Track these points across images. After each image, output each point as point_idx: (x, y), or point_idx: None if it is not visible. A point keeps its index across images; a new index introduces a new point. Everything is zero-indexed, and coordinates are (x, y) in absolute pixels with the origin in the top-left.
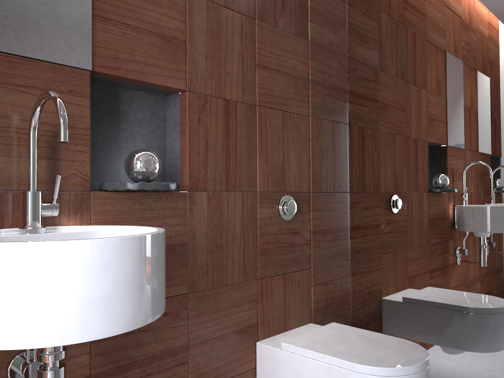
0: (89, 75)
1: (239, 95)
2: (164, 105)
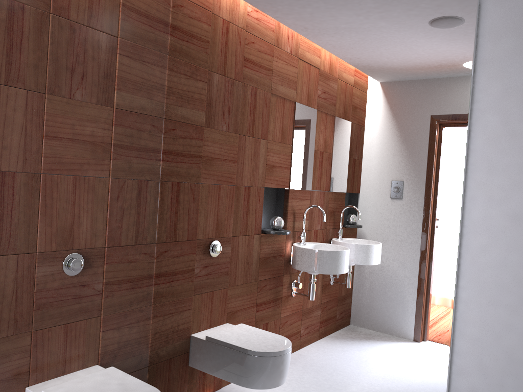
0: None
1: (19, 166)
2: None
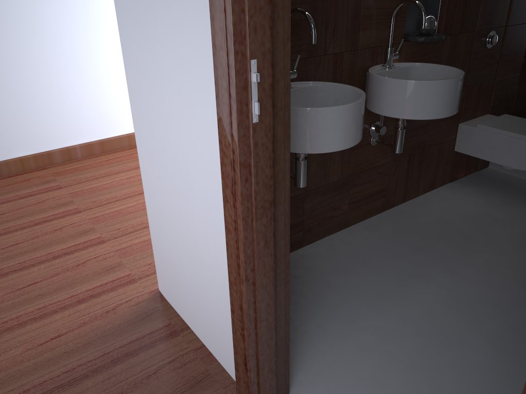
0: None
1: None
2: None
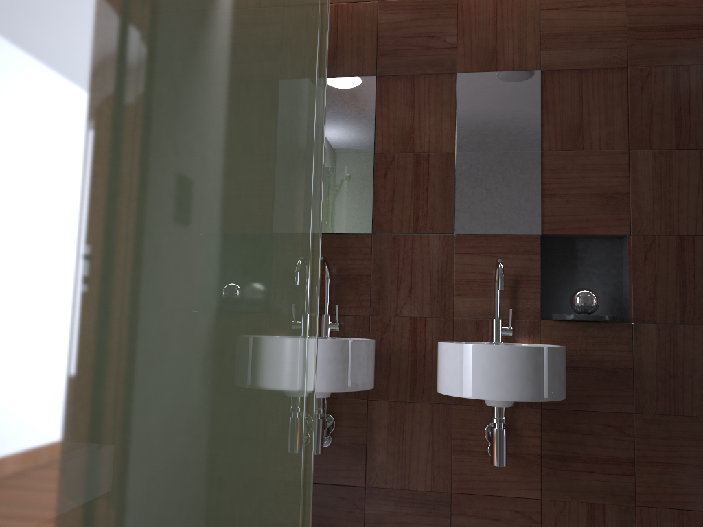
0: (539, 237)
1: (698, 229)
2: (619, 246)
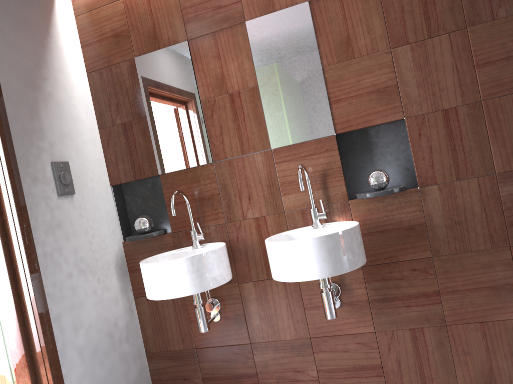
0: (334, 137)
1: (458, 101)
2: (403, 126)
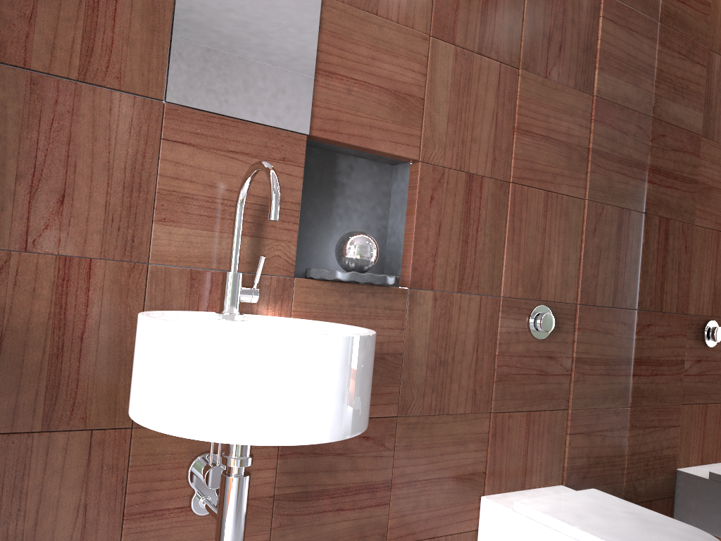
0: (306, 140)
1: (487, 168)
2: (389, 176)
